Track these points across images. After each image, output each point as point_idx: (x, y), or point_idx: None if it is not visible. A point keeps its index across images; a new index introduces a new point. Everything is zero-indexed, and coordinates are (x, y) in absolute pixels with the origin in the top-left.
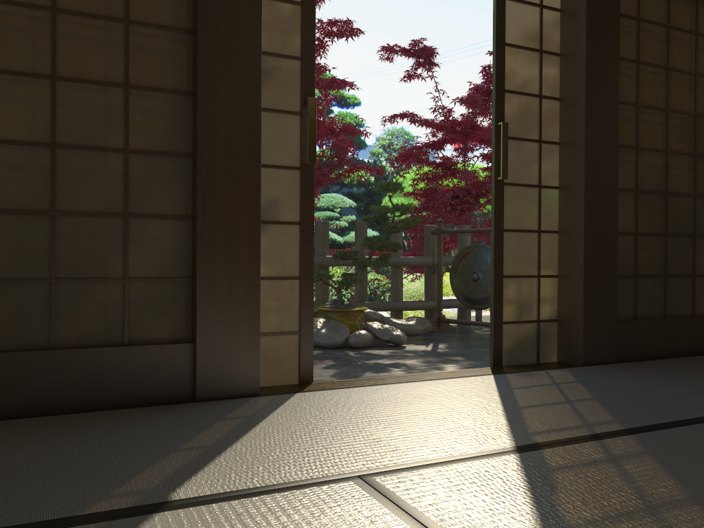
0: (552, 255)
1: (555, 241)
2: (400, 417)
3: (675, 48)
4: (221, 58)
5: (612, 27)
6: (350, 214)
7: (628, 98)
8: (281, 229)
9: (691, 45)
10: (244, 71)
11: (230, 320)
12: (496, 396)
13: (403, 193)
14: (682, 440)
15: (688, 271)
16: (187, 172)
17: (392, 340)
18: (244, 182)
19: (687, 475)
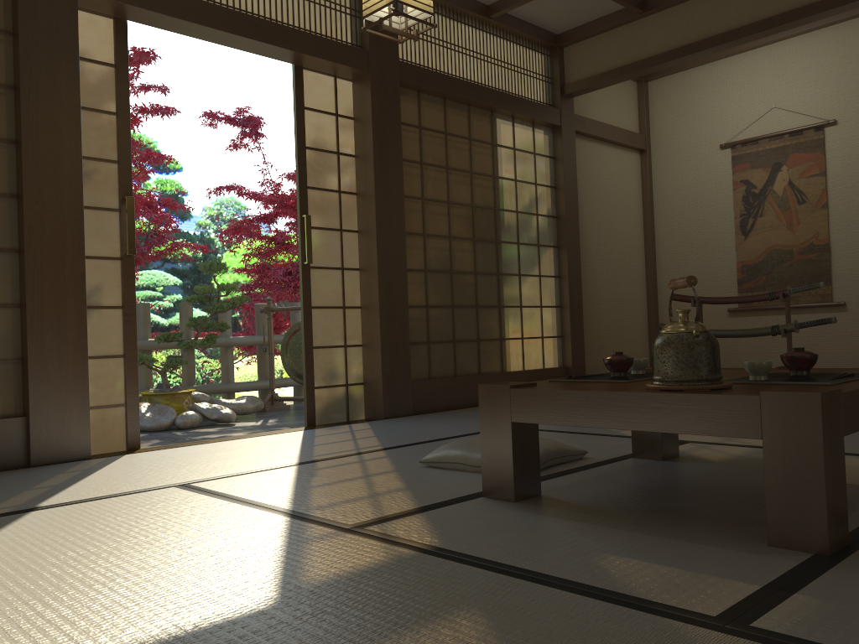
0: (356, 327)
1: (358, 315)
2: (216, 458)
3: (453, 151)
4: (44, 166)
5: (395, 135)
6: (176, 293)
7: (414, 193)
8: (105, 313)
9: (466, 149)
10: (67, 178)
11: (61, 394)
12: (299, 441)
13: (236, 268)
14: (416, 449)
15: (473, 337)
16: (14, 265)
17: (221, 418)
18: (70, 273)
19: (402, 462)
